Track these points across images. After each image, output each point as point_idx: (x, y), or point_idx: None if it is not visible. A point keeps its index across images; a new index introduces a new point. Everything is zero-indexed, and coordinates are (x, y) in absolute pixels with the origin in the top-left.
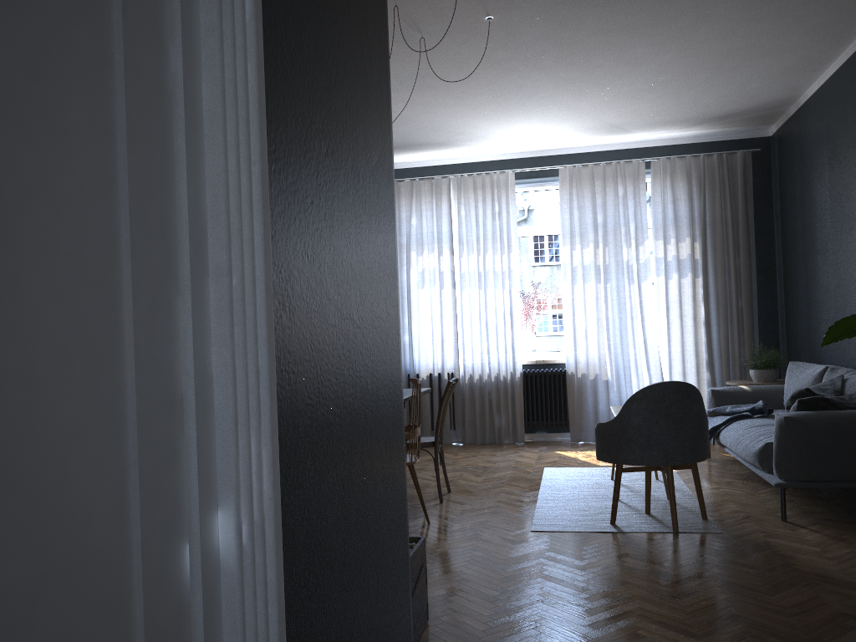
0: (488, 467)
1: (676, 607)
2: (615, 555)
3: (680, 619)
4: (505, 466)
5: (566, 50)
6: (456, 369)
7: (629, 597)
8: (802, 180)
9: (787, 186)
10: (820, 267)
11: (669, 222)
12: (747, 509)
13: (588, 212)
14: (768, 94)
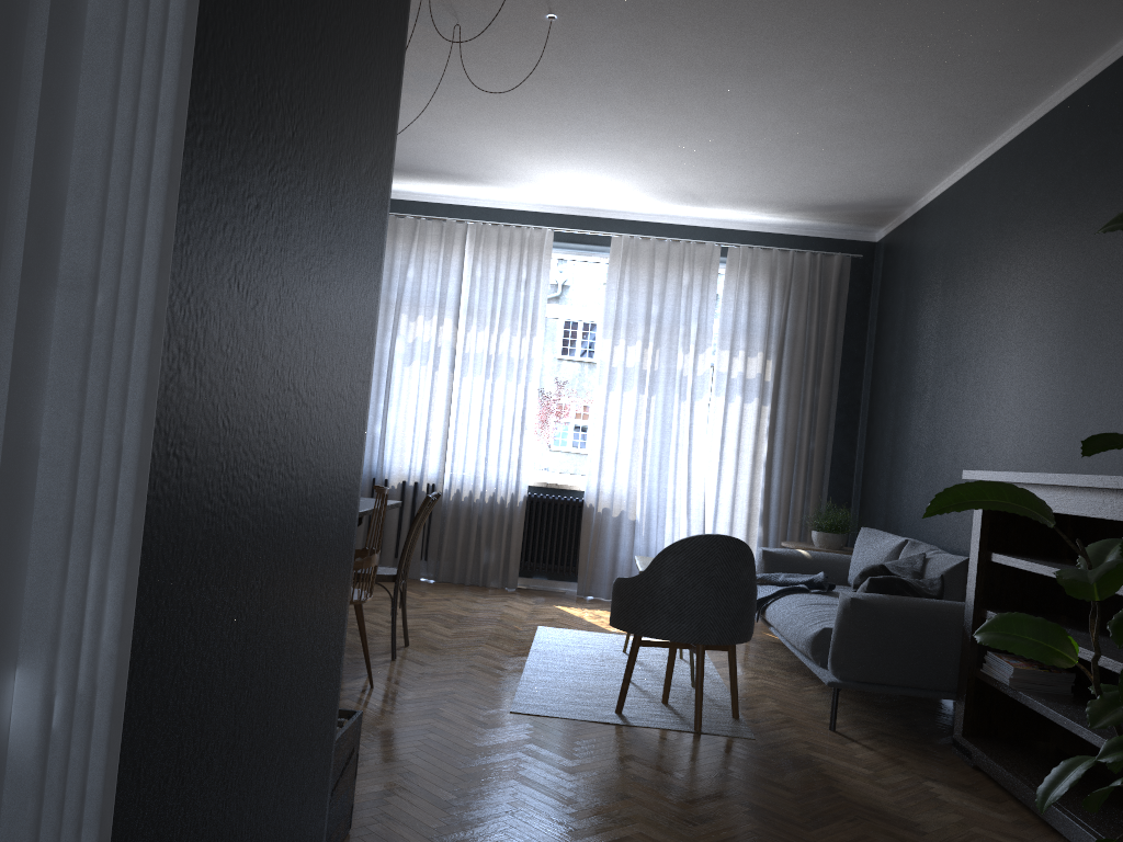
0: (464, 617)
1: (688, 836)
2: (617, 756)
3: None
4: (487, 617)
5: (645, 81)
6: (439, 480)
7: (629, 817)
8: (908, 302)
9: (888, 308)
10: (914, 415)
11: (740, 329)
12: (789, 710)
13: (642, 300)
14: (883, 189)
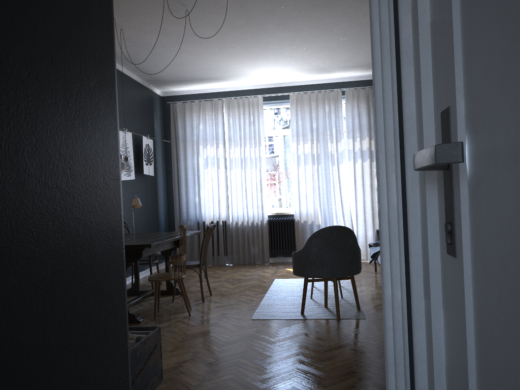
0: (241, 279)
1: (320, 367)
2: (296, 334)
3: (320, 375)
4: (252, 278)
5: (280, 20)
6: (227, 218)
7: (294, 361)
8: None
9: None
10: None
11: (356, 128)
12: None
13: (307, 121)
14: None
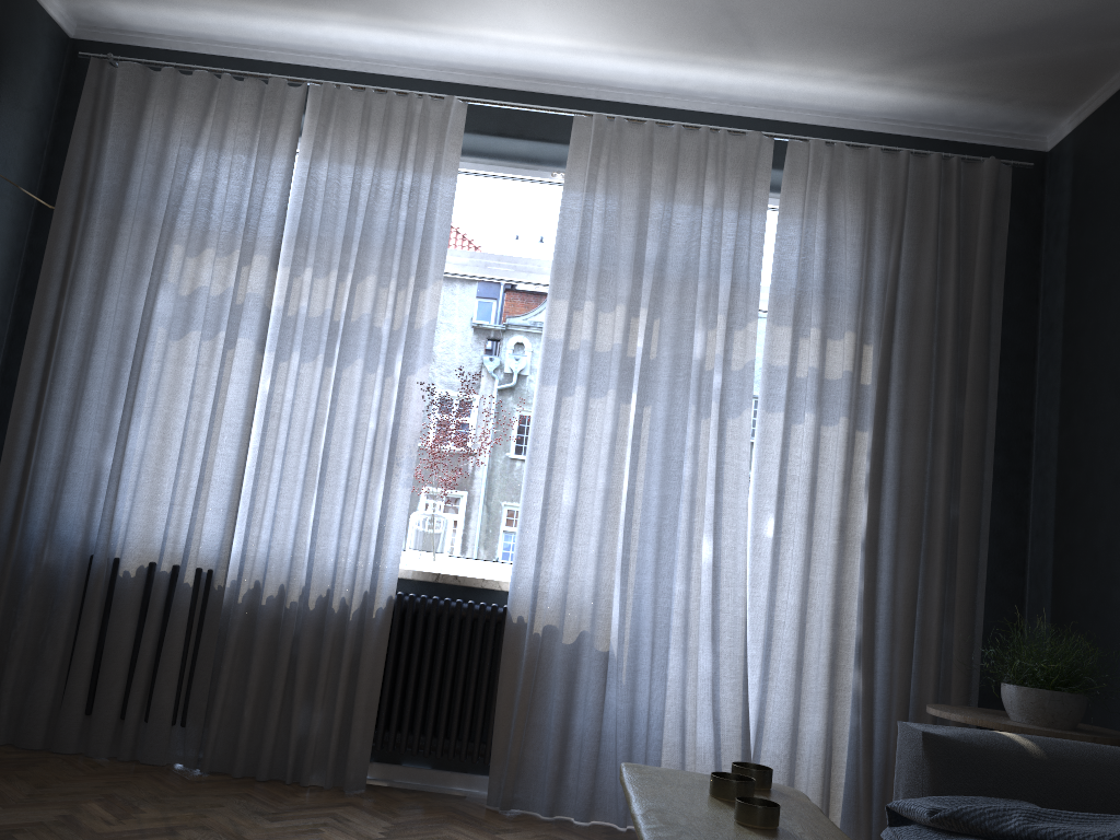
0: None
1: None
2: None
3: None
4: None
5: None
6: (220, 563)
7: None
8: None
9: (1105, 243)
10: None
11: (812, 288)
12: None
13: (627, 231)
14: None
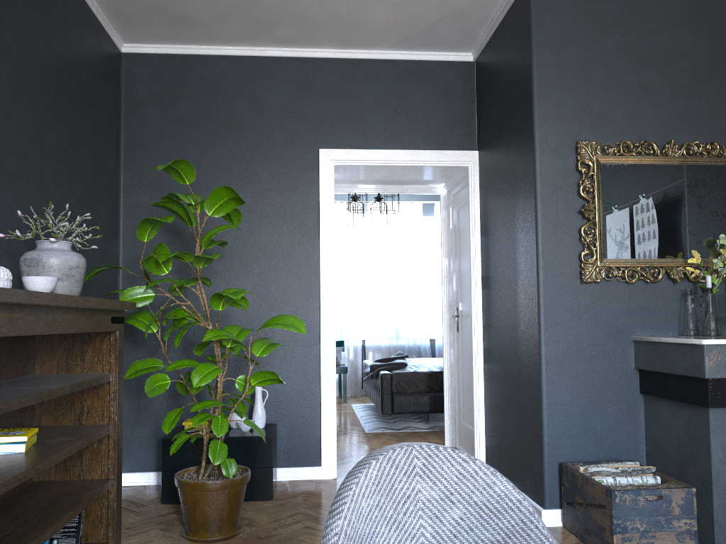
0: None
1: None
2: None
3: None
4: None
5: None
6: None
7: None
8: None
9: None
10: None
11: None
12: None
13: None
14: None
